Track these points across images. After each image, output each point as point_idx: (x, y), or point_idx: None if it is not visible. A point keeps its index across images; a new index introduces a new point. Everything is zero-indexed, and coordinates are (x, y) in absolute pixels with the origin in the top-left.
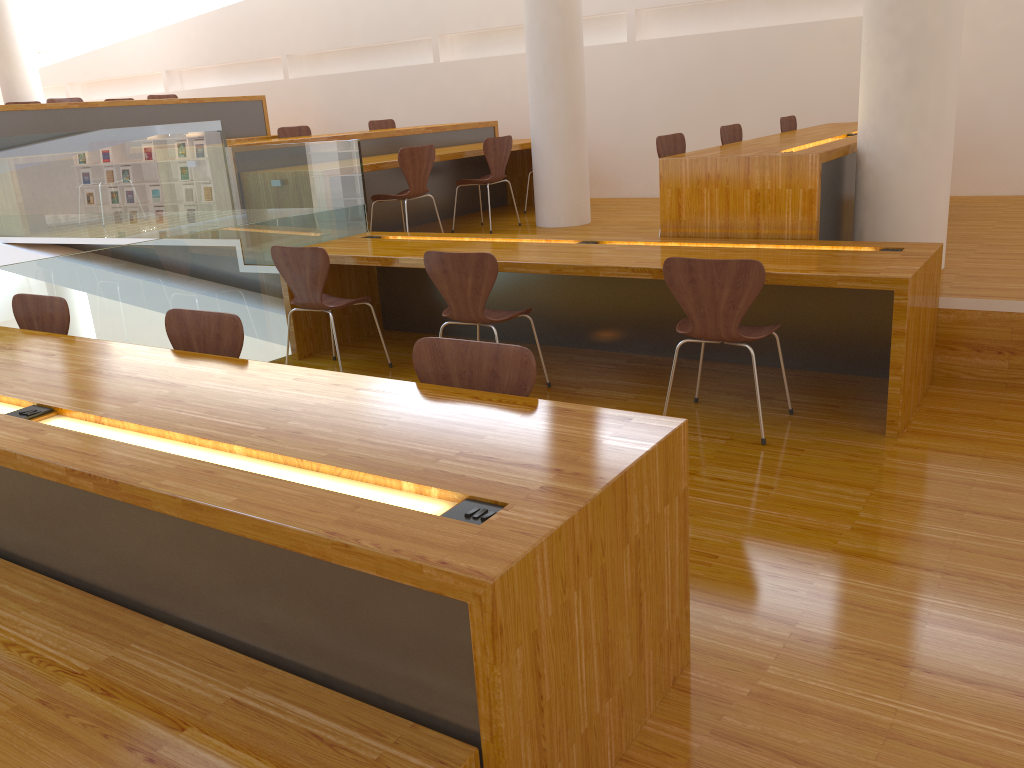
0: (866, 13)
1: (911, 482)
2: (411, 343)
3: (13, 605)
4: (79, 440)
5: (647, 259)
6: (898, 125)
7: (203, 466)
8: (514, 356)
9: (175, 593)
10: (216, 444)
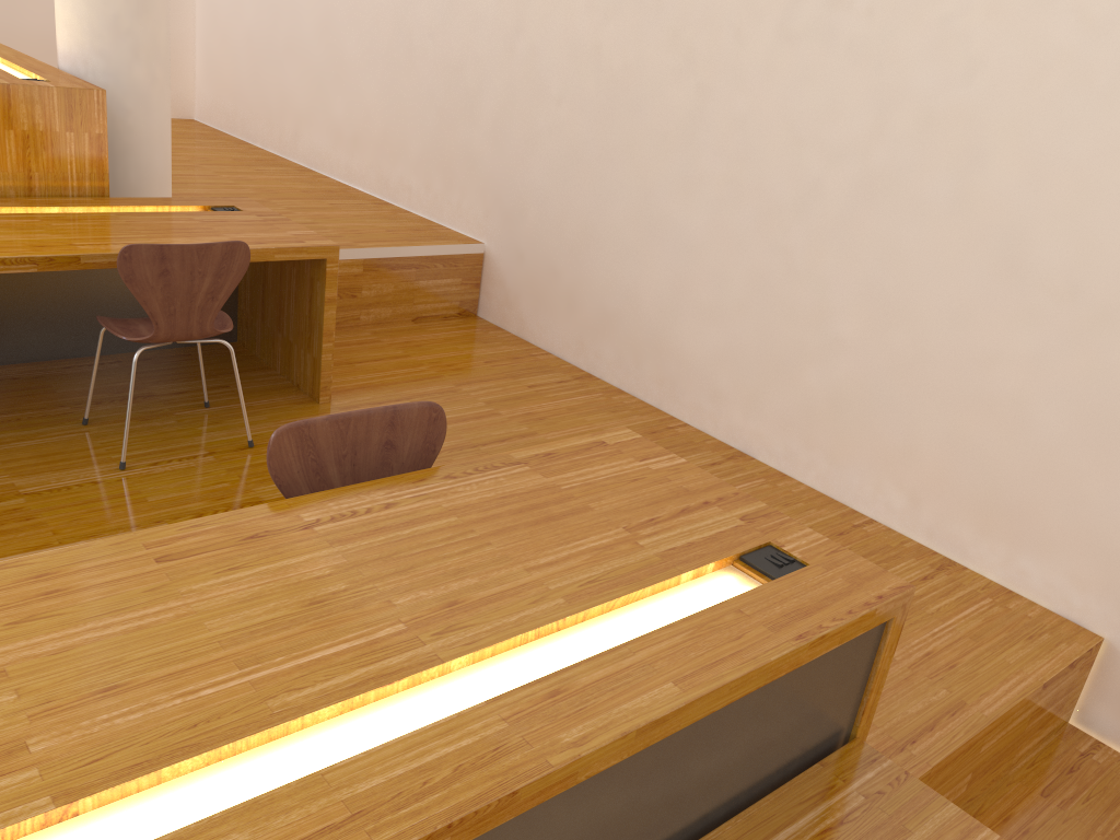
0: None
1: None
2: None
3: None
4: (228, 837)
5: None
6: (135, 56)
7: (526, 696)
8: (419, 415)
9: None
10: (415, 678)
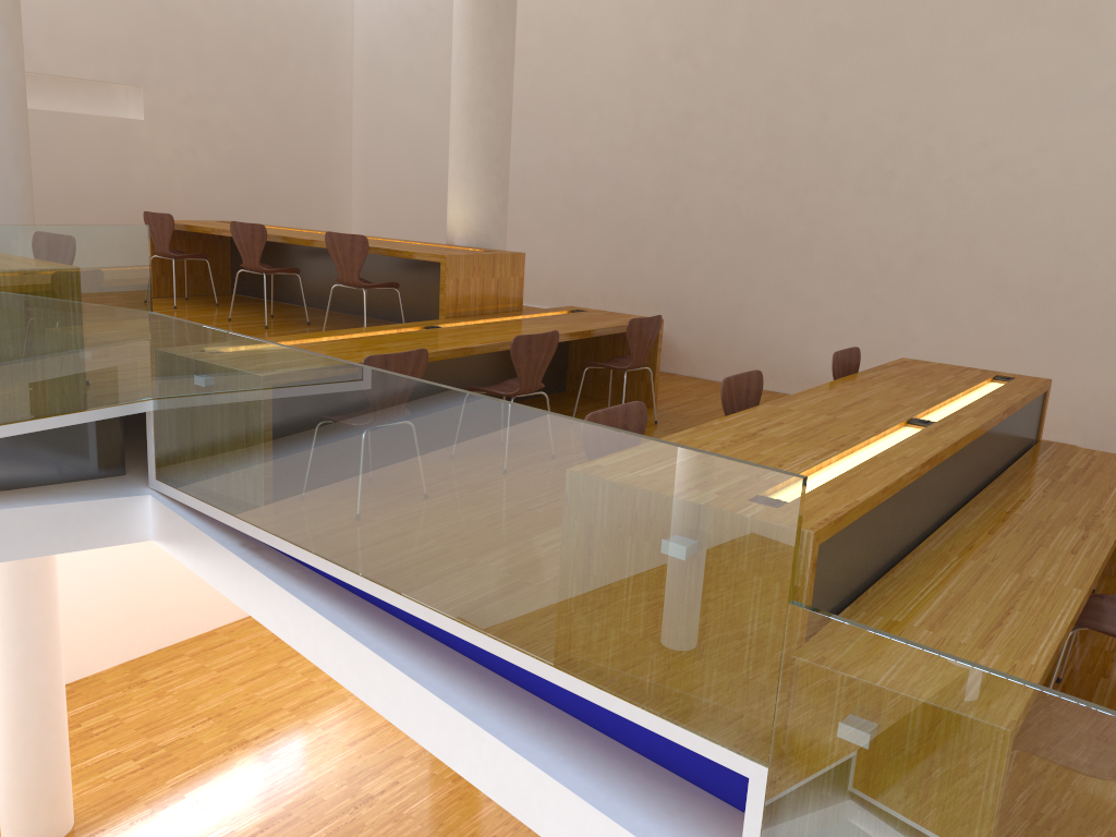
0: (475, 159)
1: (715, 415)
2: None
3: (1013, 494)
4: (969, 410)
5: (546, 328)
6: (500, 235)
7: (988, 396)
8: (855, 352)
9: (1005, 453)
10: (956, 396)
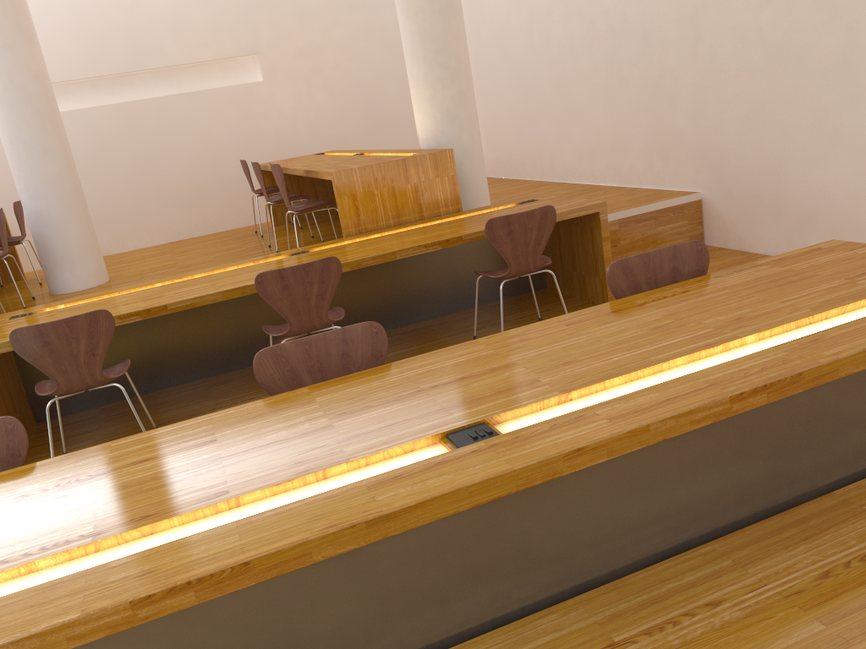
0: (417, 56)
1: None
2: (114, 414)
3: (727, 577)
4: (647, 395)
5: (412, 240)
6: (461, 129)
7: (796, 343)
8: (690, 249)
9: (835, 457)
10: (725, 346)
